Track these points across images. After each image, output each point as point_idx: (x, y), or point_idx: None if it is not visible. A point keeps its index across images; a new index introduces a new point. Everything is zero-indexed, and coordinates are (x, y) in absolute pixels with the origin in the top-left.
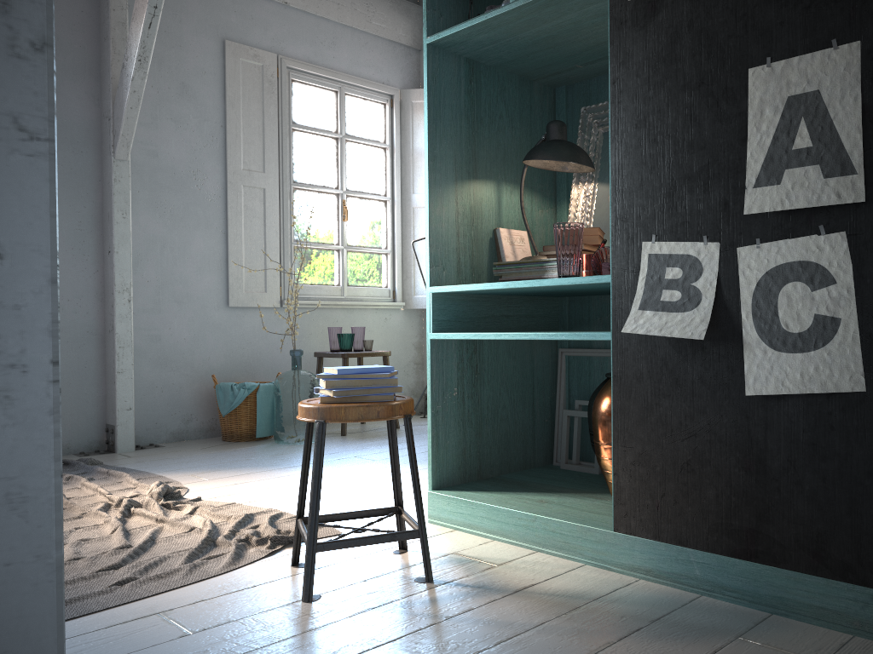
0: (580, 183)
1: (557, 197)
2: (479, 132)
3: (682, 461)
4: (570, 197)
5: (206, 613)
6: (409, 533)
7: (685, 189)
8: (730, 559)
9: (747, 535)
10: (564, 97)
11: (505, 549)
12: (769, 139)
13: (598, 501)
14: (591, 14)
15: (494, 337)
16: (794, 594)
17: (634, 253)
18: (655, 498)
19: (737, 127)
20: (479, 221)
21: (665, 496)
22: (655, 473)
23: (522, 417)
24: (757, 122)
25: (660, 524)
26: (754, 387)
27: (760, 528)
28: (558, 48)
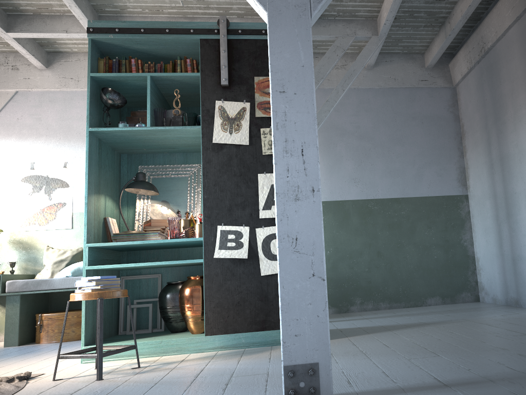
0: (141, 199)
1: (120, 204)
2: (101, 172)
3: (236, 302)
4: (136, 205)
5: (60, 391)
6: (132, 346)
7: (235, 208)
8: (256, 332)
9: (262, 322)
10: (126, 159)
11: (147, 358)
12: (266, 196)
13: (176, 334)
14: (175, 137)
15: (134, 265)
16: (279, 337)
17: (214, 229)
18: (224, 318)
19: (254, 190)
20: (100, 213)
21: (229, 316)
22: (224, 308)
23: (109, 310)
24: (261, 190)
25: (227, 327)
26: (264, 272)
27: (266, 318)
28: (146, 143)
